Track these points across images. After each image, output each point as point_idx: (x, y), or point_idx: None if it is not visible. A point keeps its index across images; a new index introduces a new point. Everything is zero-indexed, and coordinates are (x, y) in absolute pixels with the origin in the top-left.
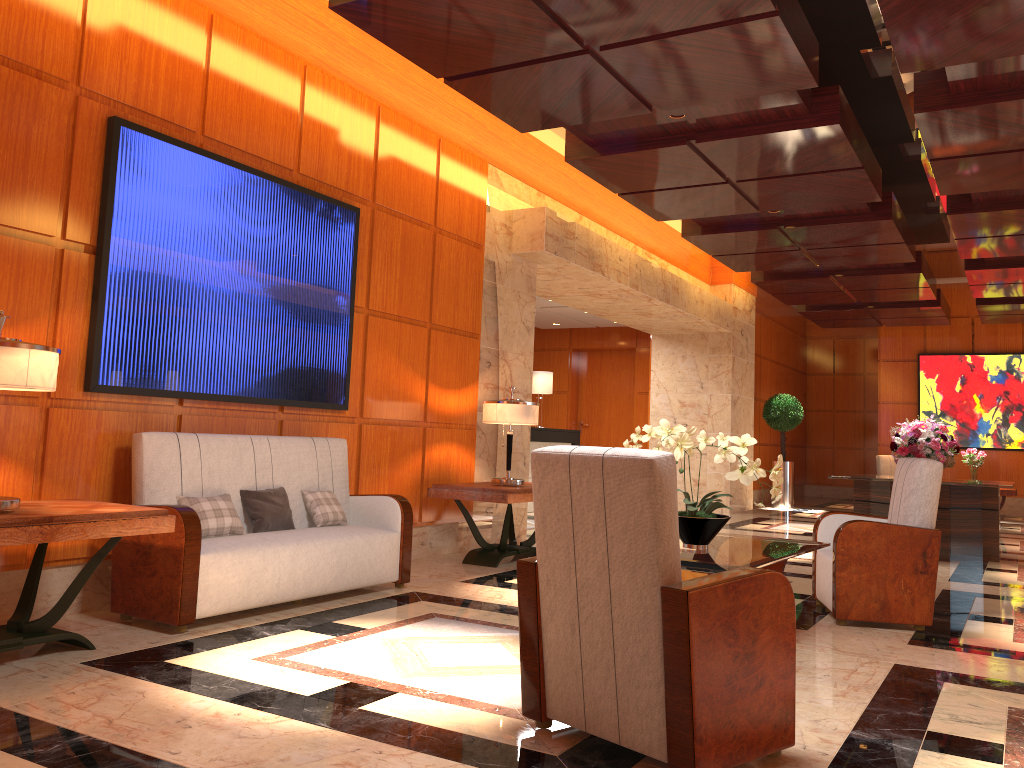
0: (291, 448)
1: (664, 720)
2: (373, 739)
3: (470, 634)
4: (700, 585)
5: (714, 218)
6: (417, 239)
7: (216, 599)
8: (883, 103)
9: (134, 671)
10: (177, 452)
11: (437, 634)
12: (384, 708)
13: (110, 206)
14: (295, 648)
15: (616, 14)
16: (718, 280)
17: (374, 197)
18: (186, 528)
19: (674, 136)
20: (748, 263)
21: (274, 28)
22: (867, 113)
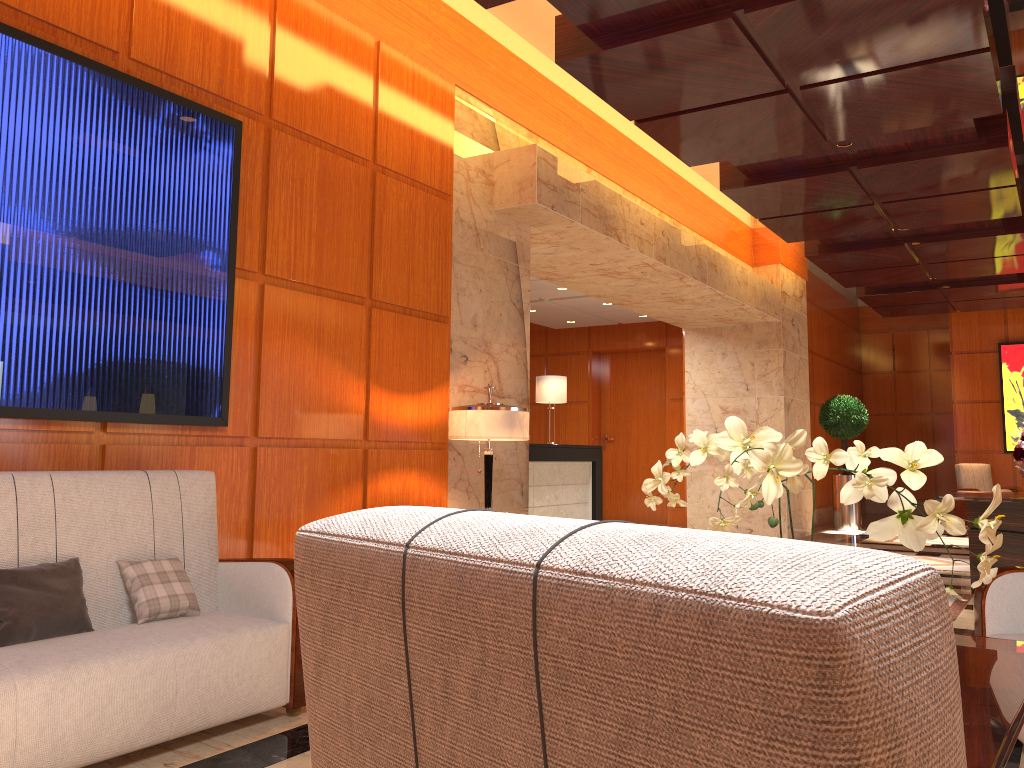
0: (100, 491)
1: None
2: None
3: None
4: None
5: (763, 161)
6: (345, 178)
7: None
8: None
9: None
10: None
11: None
12: None
13: None
14: None
15: None
16: (762, 260)
17: (271, 110)
18: None
19: (712, 8)
20: (804, 228)
21: None
22: None
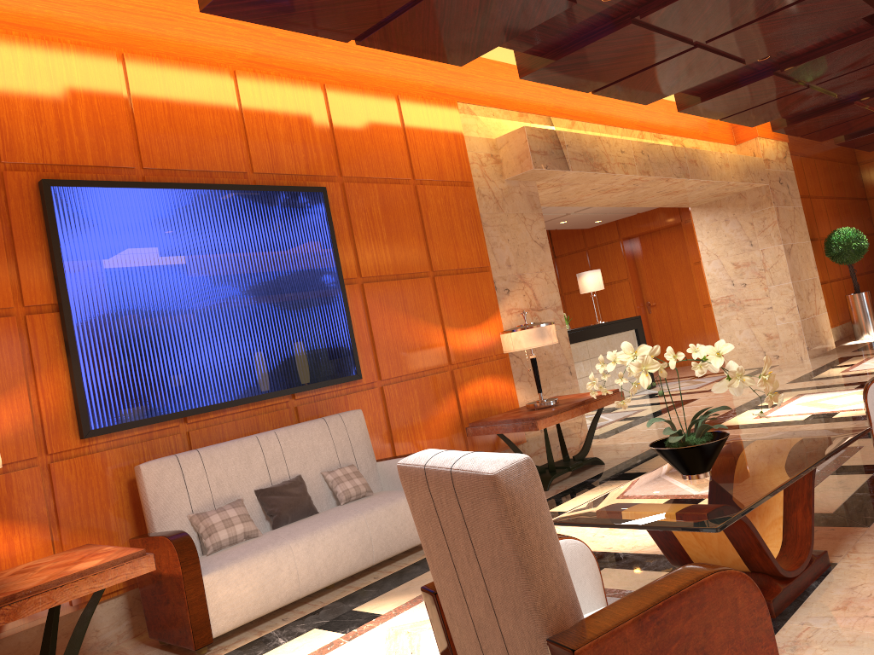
0: (302, 435)
1: None
2: None
3: None
4: (598, 630)
5: (704, 84)
6: (397, 197)
7: (231, 613)
8: None
9: None
10: (179, 473)
11: None
12: None
13: (59, 263)
14: None
15: None
16: (742, 138)
17: (340, 171)
18: (180, 556)
19: (617, 19)
20: (760, 115)
21: (192, 46)
22: None
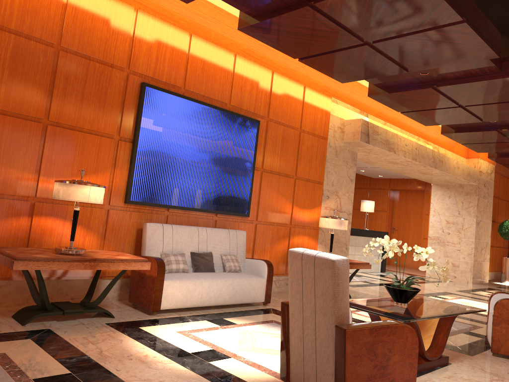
0: (217, 234)
1: None
2: (206, 378)
3: None
4: (355, 327)
5: (458, 124)
6: (290, 135)
7: (170, 301)
8: None
9: (124, 330)
10: (162, 232)
11: (268, 331)
12: (220, 364)
13: (139, 122)
14: (198, 329)
15: (376, 26)
16: (471, 156)
17: (268, 115)
18: (158, 268)
19: (424, 83)
20: (483, 148)
21: (221, 38)
22: None
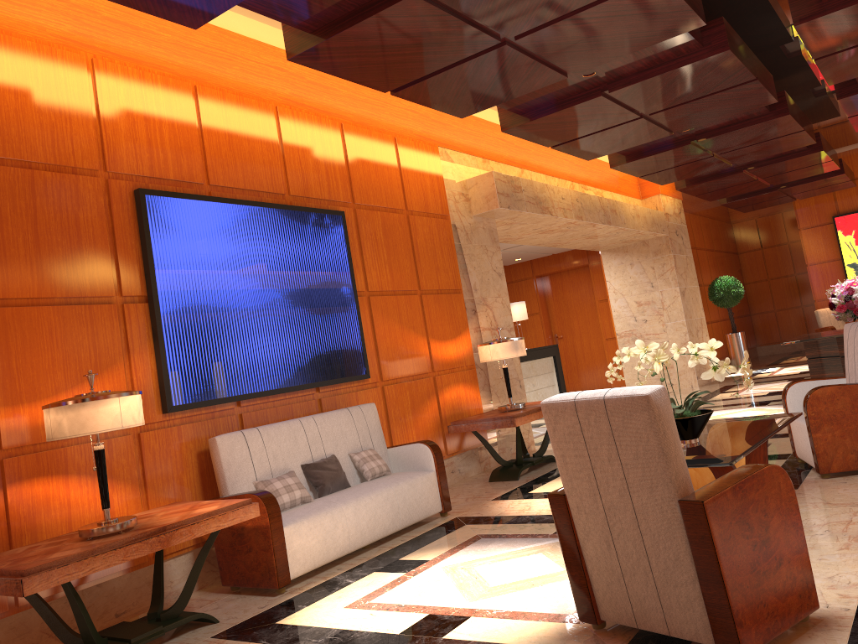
0: (333, 421)
1: (705, 611)
2: None
3: (514, 549)
4: (711, 492)
5: (635, 147)
6: (394, 224)
7: (303, 560)
8: (761, 18)
9: (255, 637)
10: (245, 446)
11: (487, 554)
12: (463, 634)
13: (151, 261)
14: (376, 590)
15: (523, 8)
16: (647, 194)
17: (353, 199)
18: (267, 509)
19: (589, 91)
20: (671, 176)
21: (245, 83)
22: (749, 29)
